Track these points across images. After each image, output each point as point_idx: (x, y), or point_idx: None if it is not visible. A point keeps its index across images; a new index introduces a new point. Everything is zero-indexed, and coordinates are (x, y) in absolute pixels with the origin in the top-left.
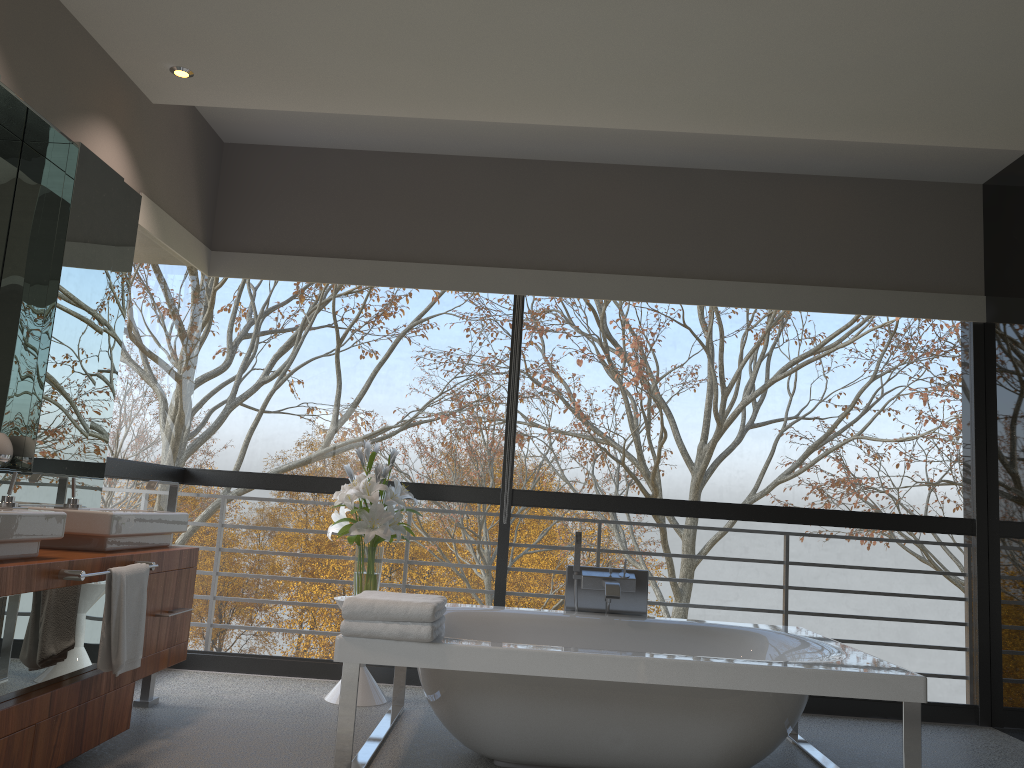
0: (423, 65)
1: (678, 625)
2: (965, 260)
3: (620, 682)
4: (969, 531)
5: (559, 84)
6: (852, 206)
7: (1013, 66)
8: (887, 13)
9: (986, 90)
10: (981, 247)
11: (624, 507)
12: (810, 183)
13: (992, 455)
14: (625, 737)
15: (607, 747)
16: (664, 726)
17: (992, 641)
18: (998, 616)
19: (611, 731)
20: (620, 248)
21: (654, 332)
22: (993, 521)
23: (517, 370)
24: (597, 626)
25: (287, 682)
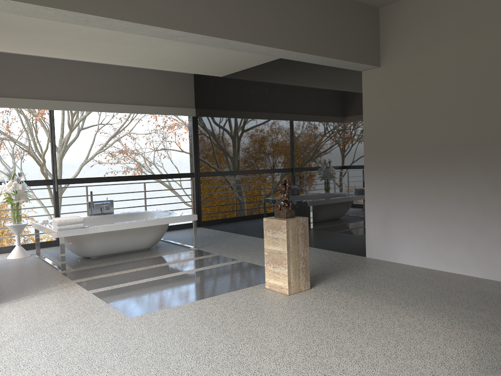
0: (42, 46)
1: (126, 214)
2: (190, 97)
3: (128, 229)
4: (193, 176)
5: (86, 54)
6: (159, 80)
7: (209, 63)
8: (184, 54)
9: (202, 66)
10: (194, 93)
11: (96, 181)
12: (146, 71)
13: (198, 154)
14: (129, 243)
15: (124, 246)
16: (138, 238)
17: (199, 205)
18: (200, 198)
19: (125, 242)
20: (87, 92)
21: None
22: (199, 173)
23: (54, 137)
24: (103, 218)
25: None
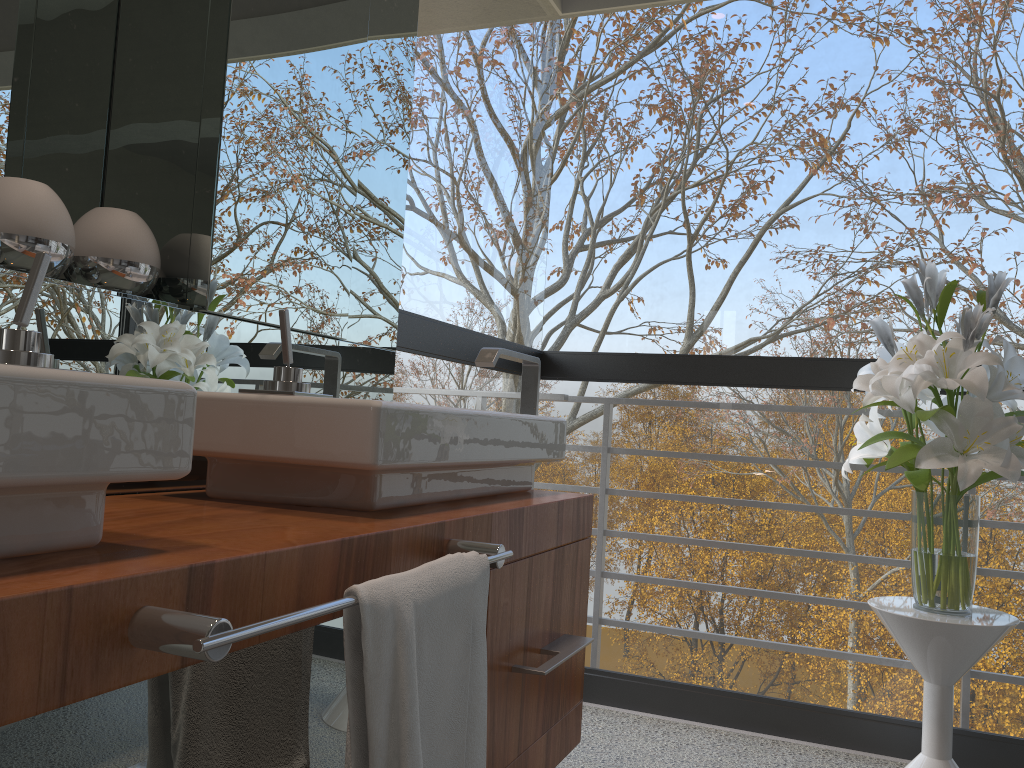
0: None
1: None
2: None
3: None
4: None
5: None
6: None
7: None
8: None
9: None
10: None
11: None
12: None
13: None
14: None
15: None
16: None
17: None
18: None
19: None
20: None
21: None
22: None
23: None
24: None
25: (754, 750)
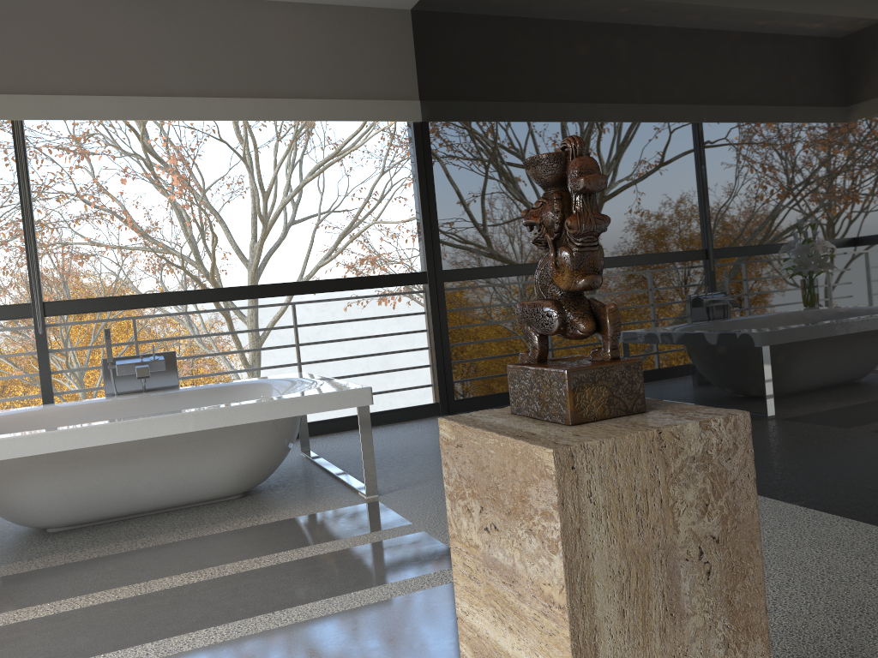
0: None
1: (204, 389)
2: (403, 72)
3: (143, 441)
4: (423, 281)
5: None
6: (313, 29)
7: None
8: None
9: None
10: (414, 62)
11: (153, 302)
12: (277, 8)
13: (434, 223)
14: (157, 482)
15: (143, 493)
16: (187, 466)
17: (444, 356)
18: (446, 338)
19: (144, 480)
20: (112, 71)
21: (194, 148)
22: (438, 271)
23: (28, 192)
24: (134, 403)
25: None
